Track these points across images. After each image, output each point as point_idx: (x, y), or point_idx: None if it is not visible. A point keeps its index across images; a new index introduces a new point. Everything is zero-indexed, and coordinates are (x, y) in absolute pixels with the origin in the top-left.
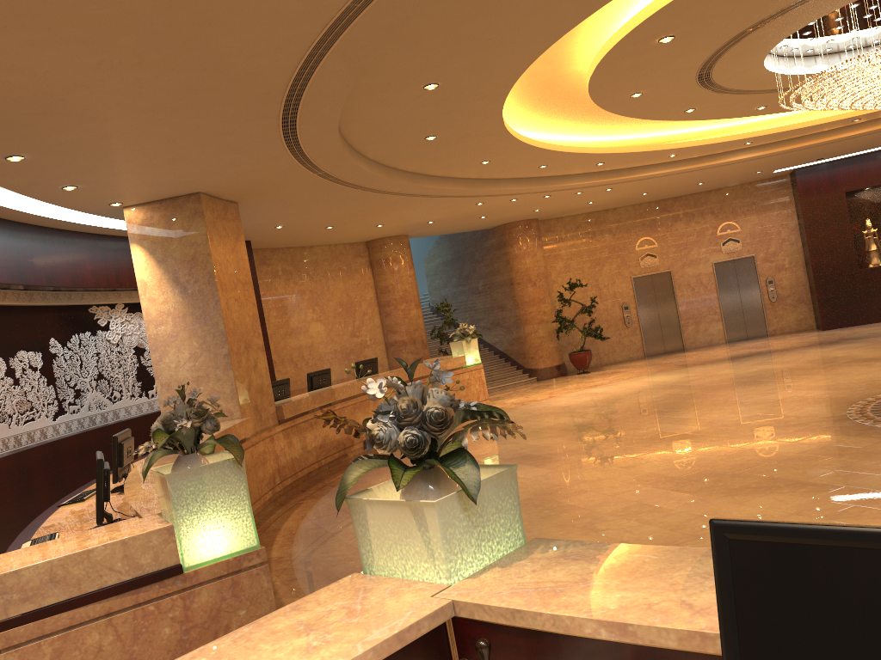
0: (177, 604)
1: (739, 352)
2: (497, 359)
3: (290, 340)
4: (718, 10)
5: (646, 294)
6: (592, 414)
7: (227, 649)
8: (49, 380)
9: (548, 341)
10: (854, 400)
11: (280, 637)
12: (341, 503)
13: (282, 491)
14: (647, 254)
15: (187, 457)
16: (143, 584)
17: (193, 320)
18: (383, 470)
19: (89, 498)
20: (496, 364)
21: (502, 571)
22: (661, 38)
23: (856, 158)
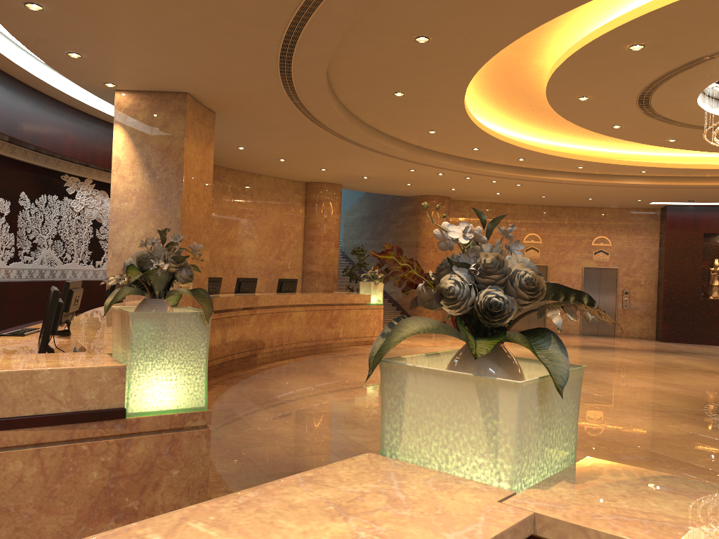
0: (111, 449)
1: (593, 344)
2: (390, 306)
3: (224, 249)
4: (693, 29)
5: None
6: None
7: (232, 516)
8: (11, 229)
9: None
10: (708, 401)
11: (306, 515)
12: (376, 364)
13: None
14: (531, 248)
15: (154, 301)
16: (81, 421)
17: (154, 203)
18: (288, 374)
19: (28, 335)
20: (389, 310)
21: (577, 488)
22: (632, 44)
23: (718, 207)
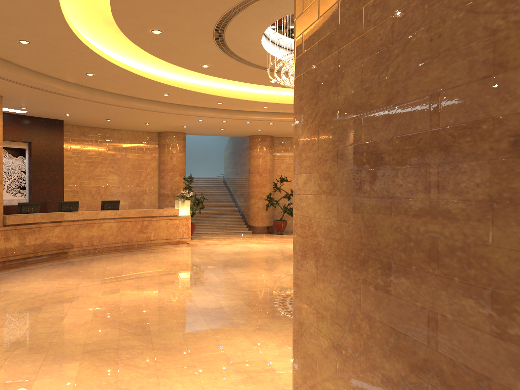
0: None
1: None
2: (238, 216)
3: (92, 181)
4: (164, 17)
5: None
6: (209, 259)
7: None
8: None
9: (263, 211)
10: None
11: None
12: None
13: None
14: None
15: None
16: None
17: None
18: (56, 265)
19: None
20: (234, 219)
21: None
22: (151, 30)
23: None
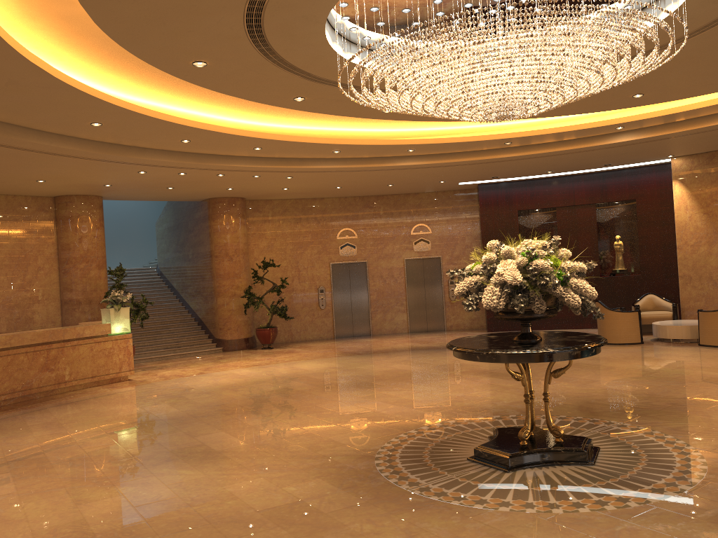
0: None
1: (403, 345)
2: (194, 326)
3: None
4: None
5: (342, 280)
6: (190, 404)
7: None
8: None
9: (238, 314)
10: (409, 428)
11: None
12: None
13: None
14: (347, 244)
15: None
16: None
17: None
18: None
19: None
20: (190, 331)
21: None
22: None
23: (529, 182)
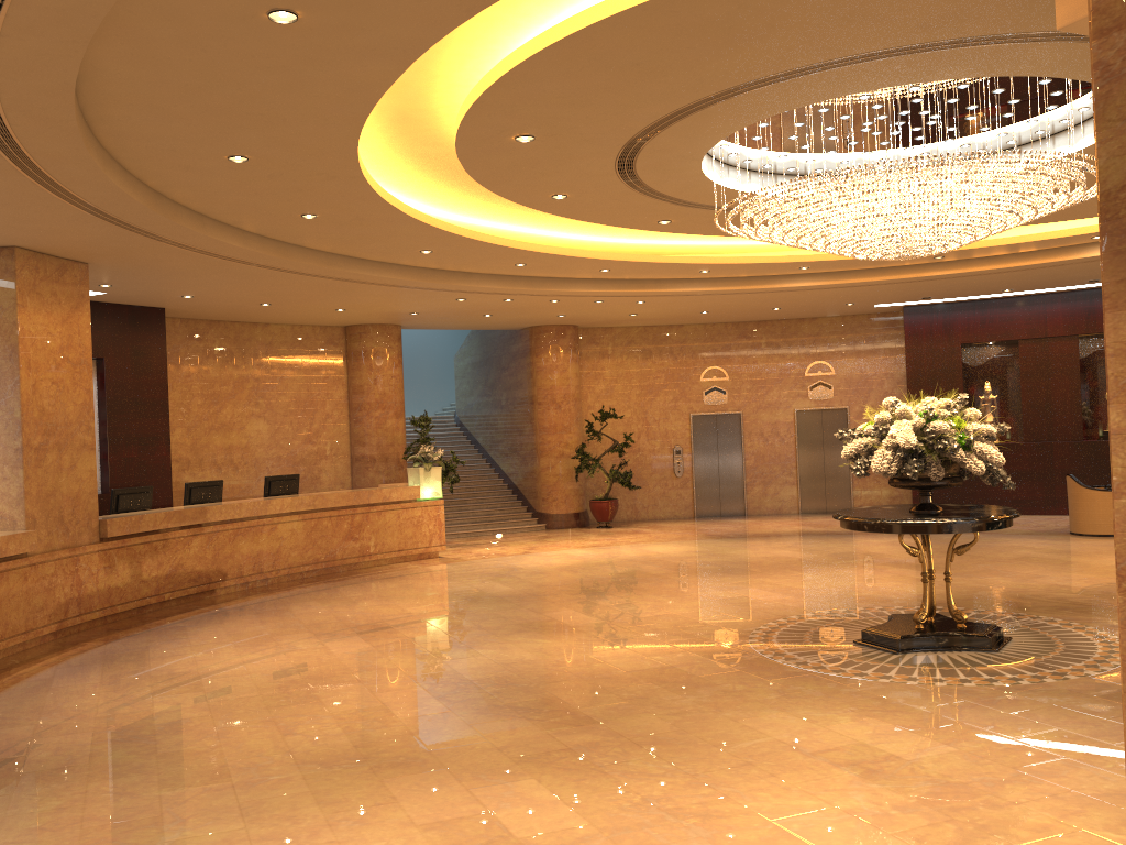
0: None
1: (790, 529)
2: (508, 495)
3: (216, 437)
4: (564, 113)
5: (706, 438)
6: (525, 583)
7: None
8: None
9: (567, 481)
10: (790, 614)
11: None
12: None
13: (85, 627)
14: (714, 388)
15: None
16: None
17: None
18: (222, 617)
19: None
20: (503, 501)
21: None
22: (516, 136)
23: (979, 303)
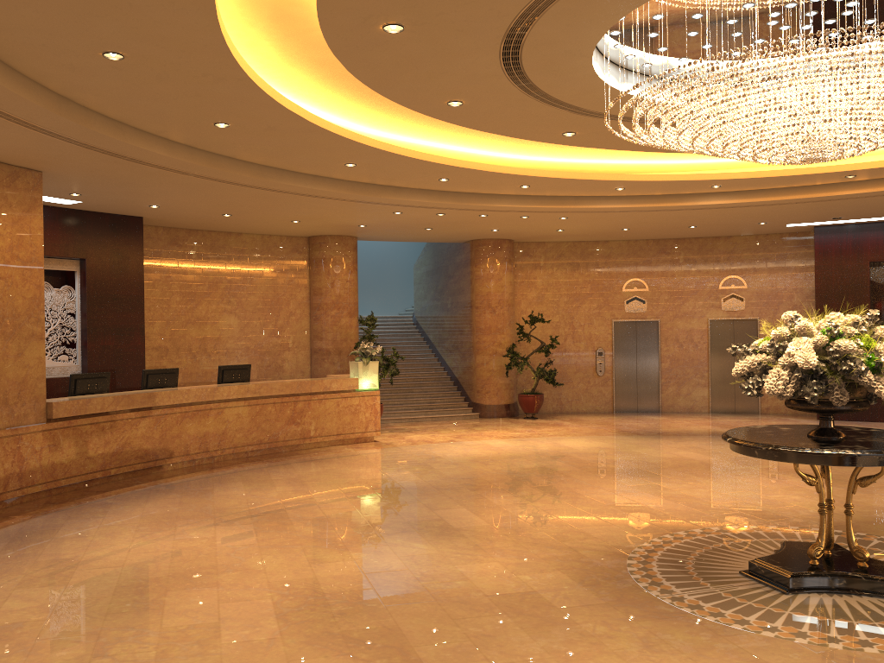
0: None
1: (698, 428)
2: (449, 386)
3: (192, 329)
4: None
5: (626, 342)
6: (435, 474)
7: None
8: None
9: (499, 376)
10: (678, 528)
11: None
12: None
13: (28, 498)
14: (634, 298)
15: None
16: None
17: None
18: (150, 495)
19: None
20: (445, 391)
21: None
22: (383, 25)
23: None
